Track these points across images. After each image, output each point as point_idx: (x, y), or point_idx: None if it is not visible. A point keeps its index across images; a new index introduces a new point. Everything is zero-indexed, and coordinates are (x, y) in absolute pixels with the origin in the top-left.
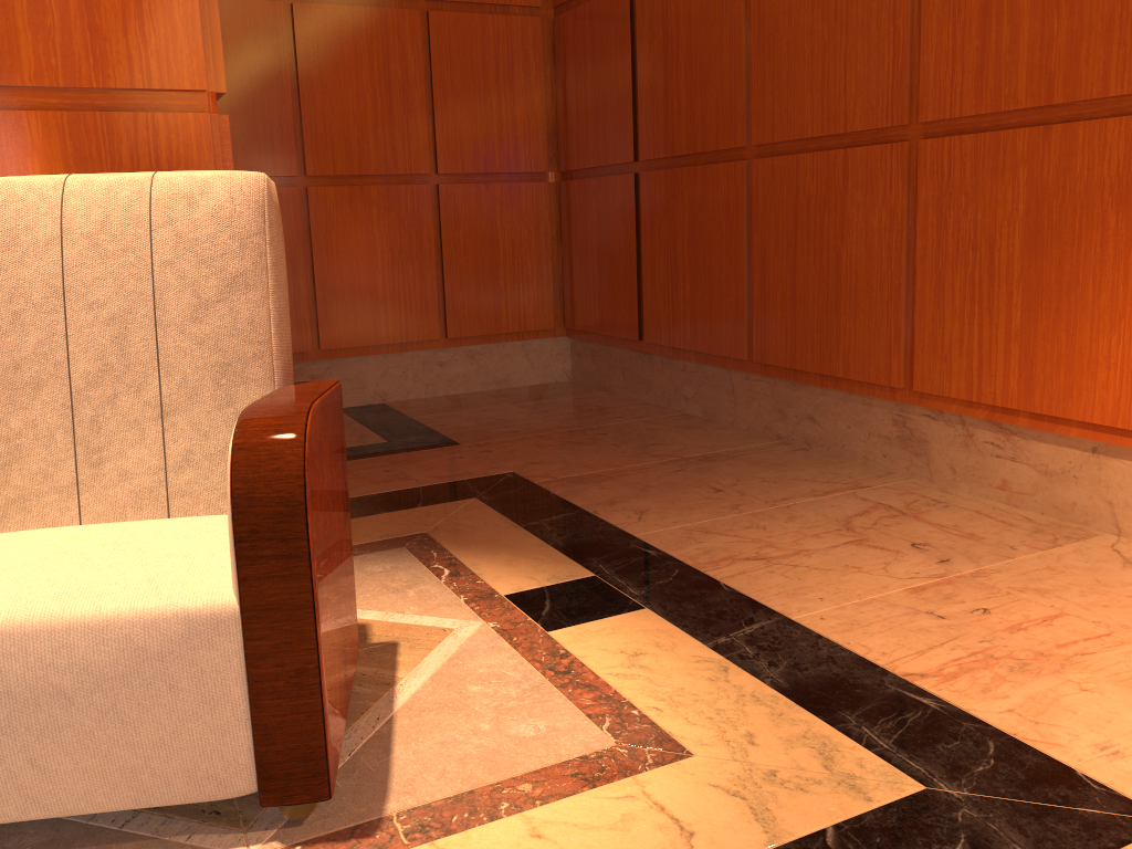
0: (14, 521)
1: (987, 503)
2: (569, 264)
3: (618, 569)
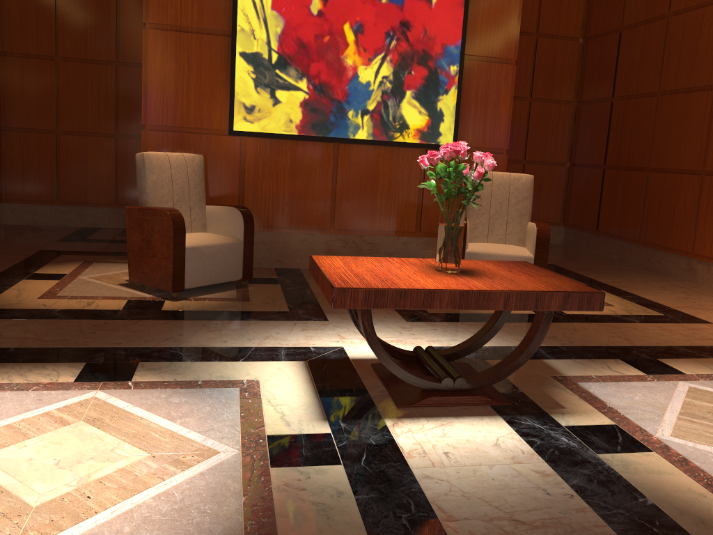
0: (473, 241)
1: (711, 289)
2: (569, 199)
3: (593, 284)
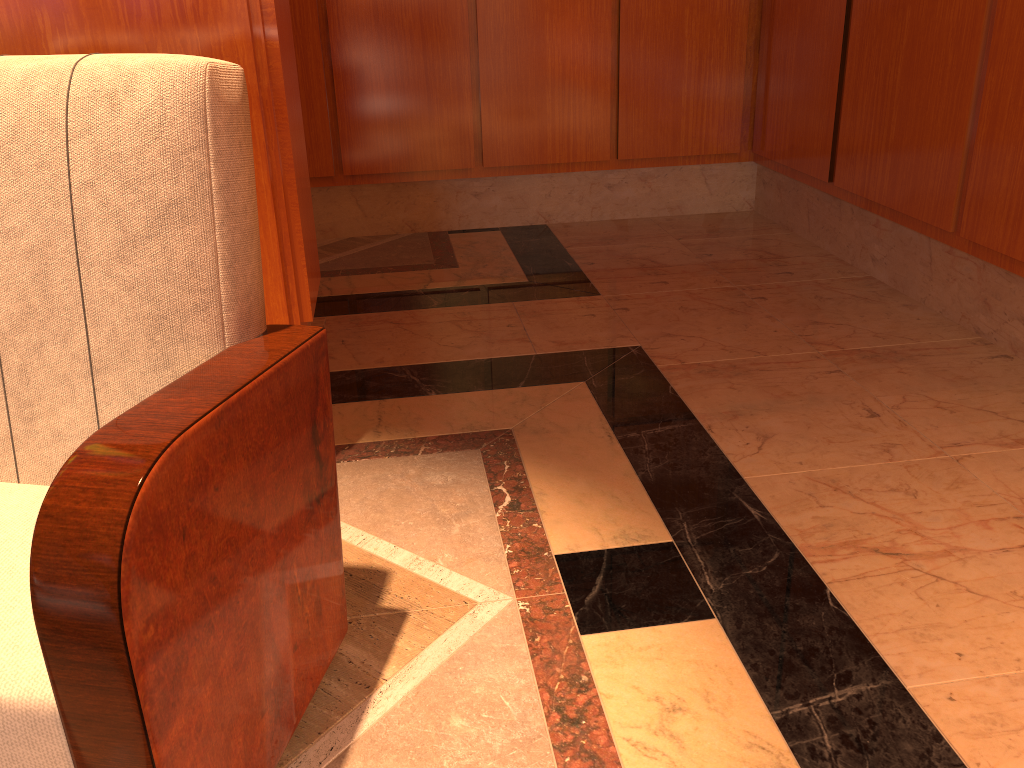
0: None
1: None
2: (764, 81)
3: (703, 537)
